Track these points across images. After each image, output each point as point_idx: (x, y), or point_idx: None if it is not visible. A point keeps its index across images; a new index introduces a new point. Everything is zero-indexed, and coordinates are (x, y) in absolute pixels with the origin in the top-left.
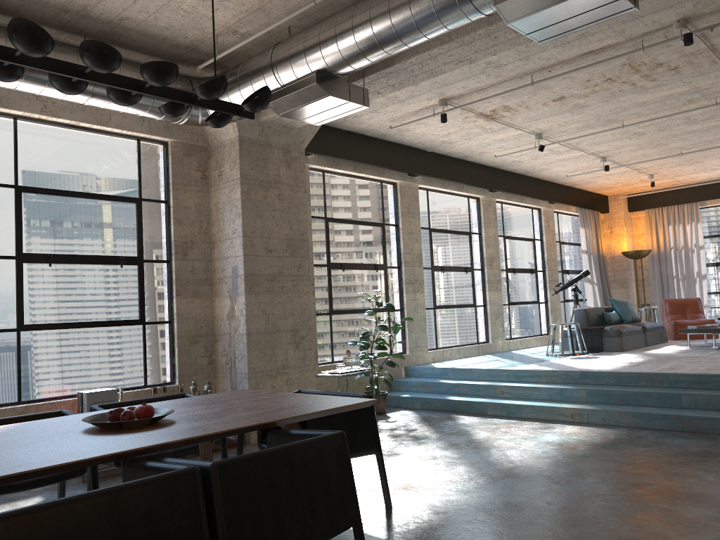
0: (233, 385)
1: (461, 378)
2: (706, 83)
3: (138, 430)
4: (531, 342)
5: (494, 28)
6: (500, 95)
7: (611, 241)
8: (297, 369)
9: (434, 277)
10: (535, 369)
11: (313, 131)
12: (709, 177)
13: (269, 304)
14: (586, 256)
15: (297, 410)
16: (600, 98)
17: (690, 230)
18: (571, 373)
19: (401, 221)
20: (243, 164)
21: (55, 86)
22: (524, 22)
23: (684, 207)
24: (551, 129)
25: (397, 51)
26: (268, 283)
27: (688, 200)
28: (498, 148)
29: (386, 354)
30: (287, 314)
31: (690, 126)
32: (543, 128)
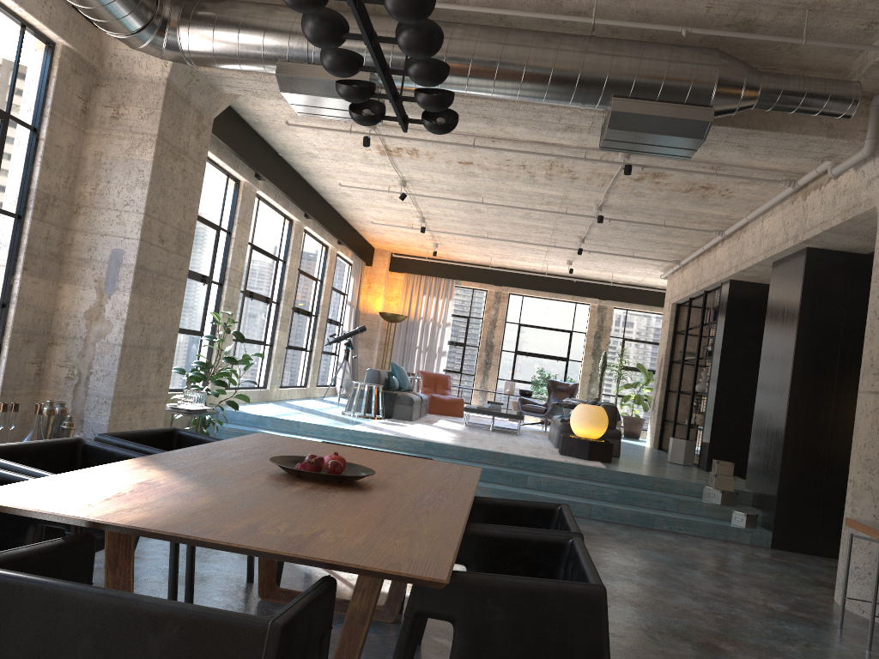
0: (78, 410)
1: (283, 431)
2: (577, 196)
3: (374, 488)
4: (295, 394)
5: (551, 110)
6: (437, 143)
7: (367, 297)
8: (153, 399)
9: (244, 303)
10: (375, 432)
11: (230, 102)
12: (473, 260)
13: (148, 311)
14: (349, 309)
15: (451, 474)
16: (495, 176)
17: (441, 305)
18: (416, 442)
19: (236, 230)
20: (164, 118)
21: (318, 32)
22: (619, 132)
23: (442, 281)
24: (421, 181)
25: (475, 95)
26: (152, 283)
27: (447, 276)
28: (349, 178)
29: (223, 392)
30: (159, 327)
31: (521, 219)
32: (415, 178)
